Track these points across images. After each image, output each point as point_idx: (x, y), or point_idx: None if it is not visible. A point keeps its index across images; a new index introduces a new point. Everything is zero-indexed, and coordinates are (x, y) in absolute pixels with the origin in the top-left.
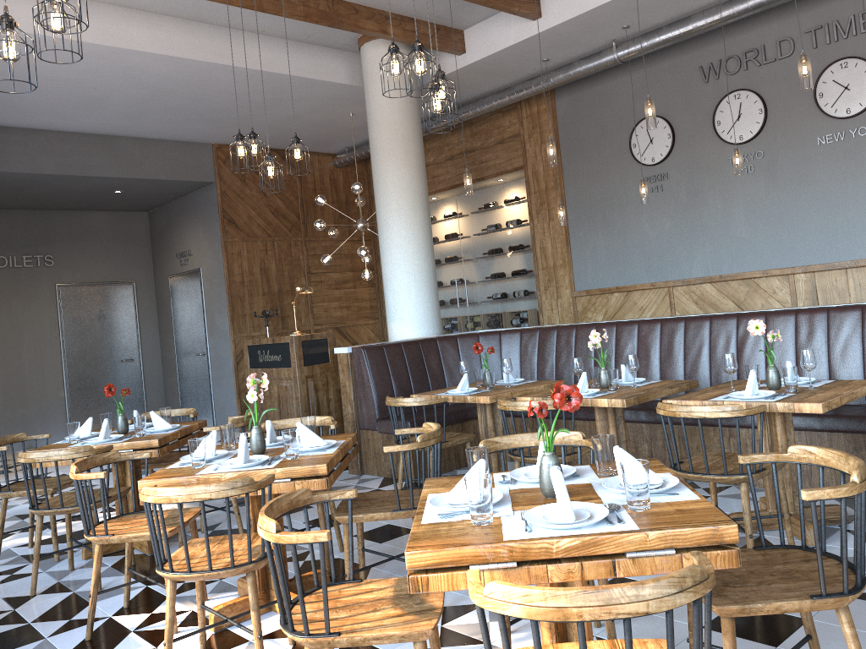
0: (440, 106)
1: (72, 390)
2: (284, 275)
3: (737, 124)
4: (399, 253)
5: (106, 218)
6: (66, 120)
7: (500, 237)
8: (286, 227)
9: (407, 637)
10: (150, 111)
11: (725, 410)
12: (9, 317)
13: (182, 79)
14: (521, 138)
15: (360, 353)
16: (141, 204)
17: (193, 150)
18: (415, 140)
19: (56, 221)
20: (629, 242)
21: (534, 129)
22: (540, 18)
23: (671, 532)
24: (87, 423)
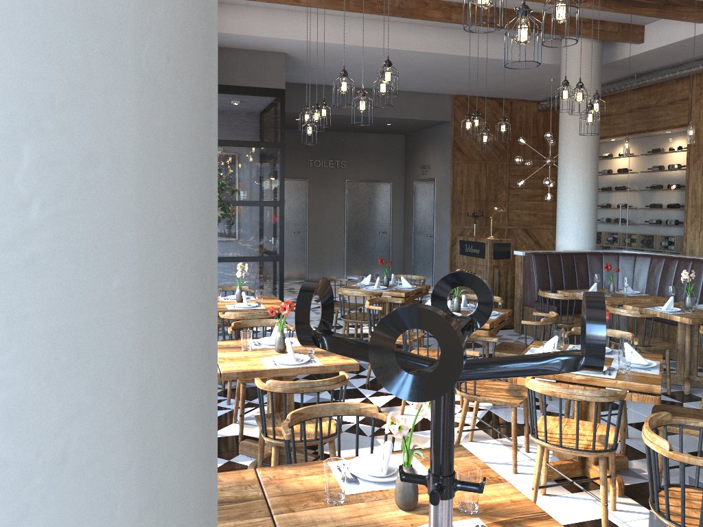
0: (591, 120)
1: (348, 247)
2: (491, 188)
3: None
4: (570, 189)
5: (379, 138)
6: (364, 83)
7: (660, 177)
8: (496, 154)
9: (507, 403)
10: (415, 78)
11: None
12: (318, 198)
13: (437, 63)
14: (689, 101)
15: (530, 257)
16: (401, 131)
17: (438, 99)
18: None
19: (349, 139)
20: None
21: (700, 95)
22: None
23: (628, 383)
24: (368, 277)
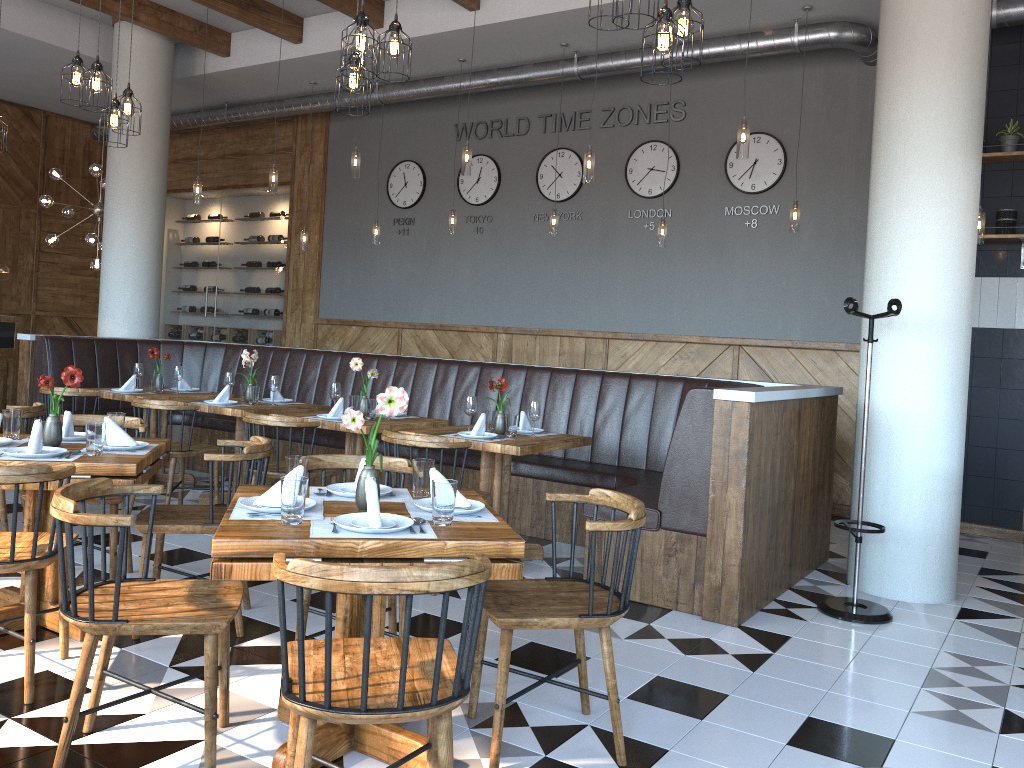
0: (116, 124)
1: None
2: (7, 248)
3: (476, 186)
4: (121, 248)
5: None
6: None
7: (258, 250)
8: (18, 195)
9: None
10: None
11: (282, 420)
12: None
13: None
14: (293, 153)
15: (43, 342)
16: None
17: None
18: (158, 135)
19: None
20: (373, 278)
21: (306, 147)
22: (301, 43)
23: (91, 464)
24: None
